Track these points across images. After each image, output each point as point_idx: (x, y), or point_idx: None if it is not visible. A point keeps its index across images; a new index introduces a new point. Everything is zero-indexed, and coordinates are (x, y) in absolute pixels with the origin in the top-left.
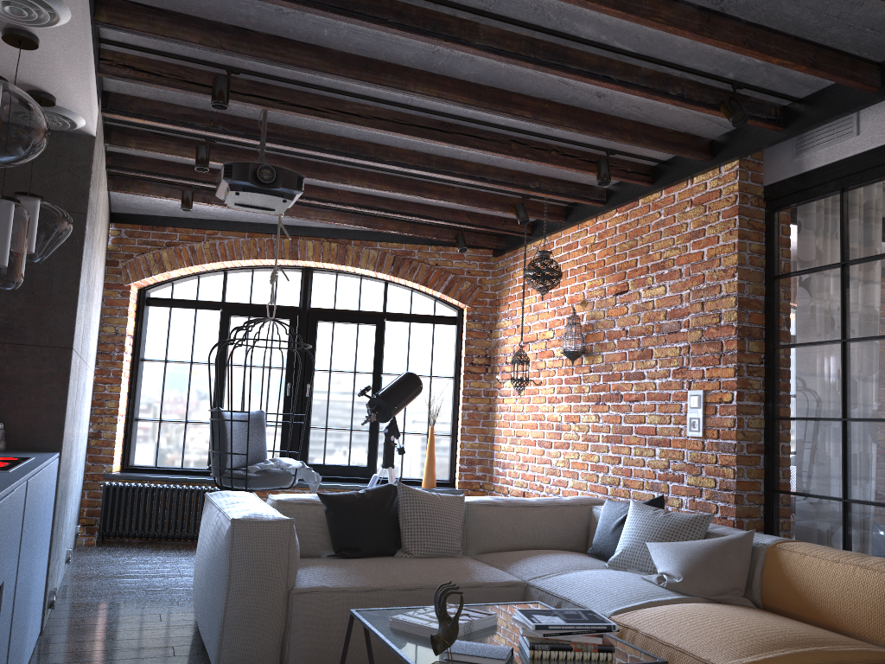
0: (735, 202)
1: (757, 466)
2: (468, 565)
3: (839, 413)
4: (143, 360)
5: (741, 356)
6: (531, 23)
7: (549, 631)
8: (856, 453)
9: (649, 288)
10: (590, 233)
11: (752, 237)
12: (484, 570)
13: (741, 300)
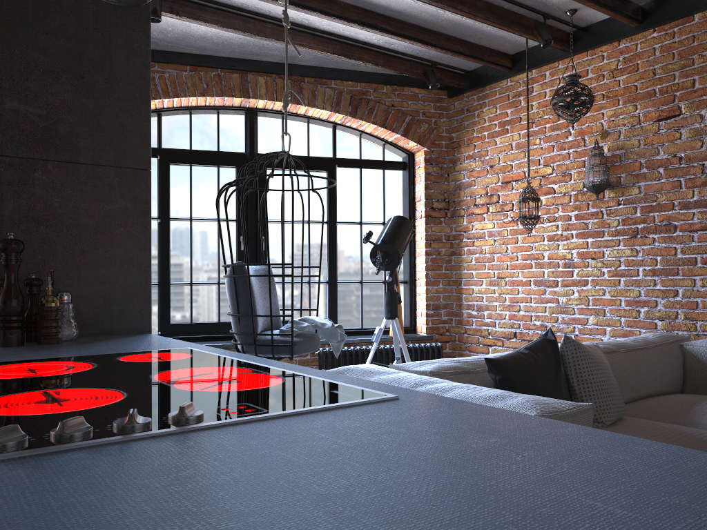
0: None
1: None
2: (675, 429)
3: None
4: None
5: None
6: None
7: None
8: None
9: None
10: (609, 59)
11: None
12: (700, 433)
13: None
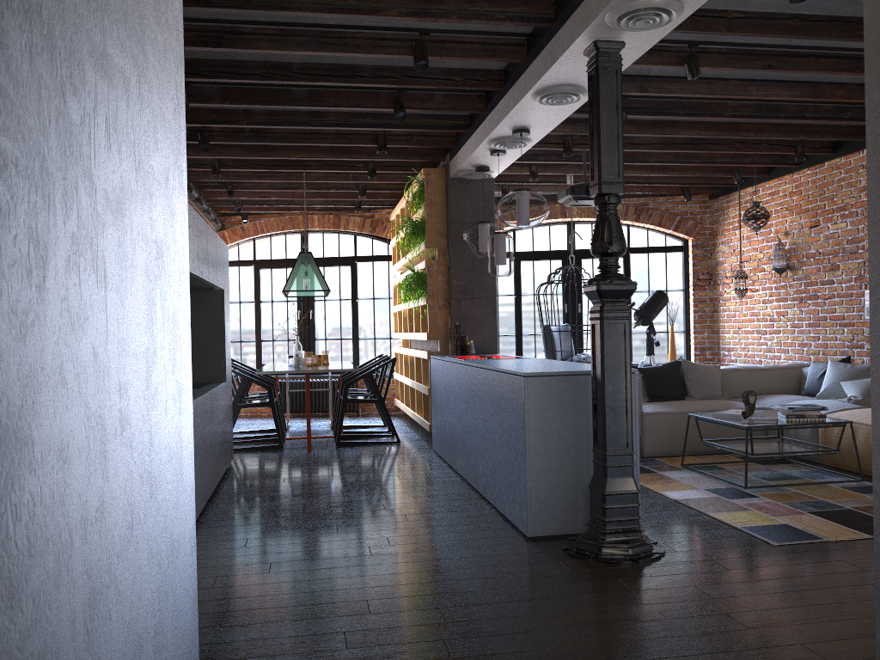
0: None
1: None
2: (730, 402)
3: None
4: None
5: None
6: (757, 99)
7: (794, 409)
8: None
9: (835, 223)
10: (788, 184)
11: None
12: (740, 403)
13: None
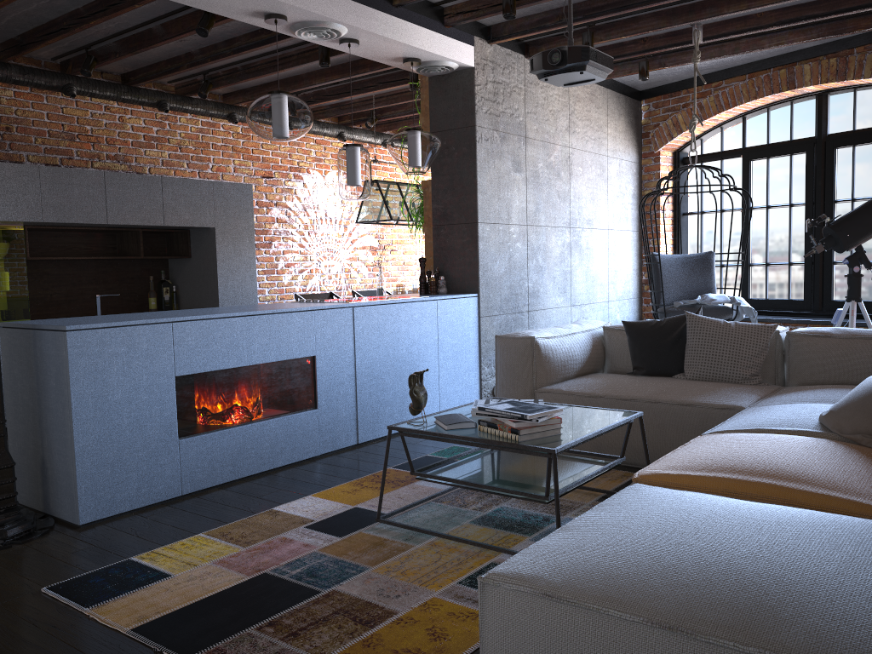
0: None
1: None
2: (720, 389)
3: None
4: (683, 215)
5: None
6: None
7: (483, 412)
8: None
9: None
10: None
11: None
12: (726, 394)
13: None
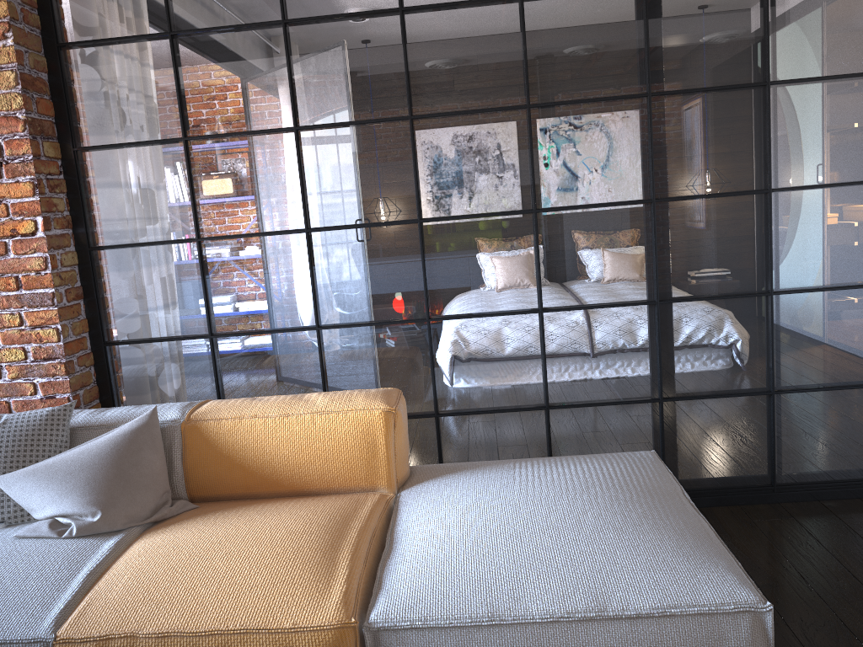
0: None
1: (80, 317)
2: None
3: (191, 233)
4: None
5: (39, 164)
6: None
7: None
8: (219, 279)
9: None
10: None
11: None
12: None
13: (24, 77)
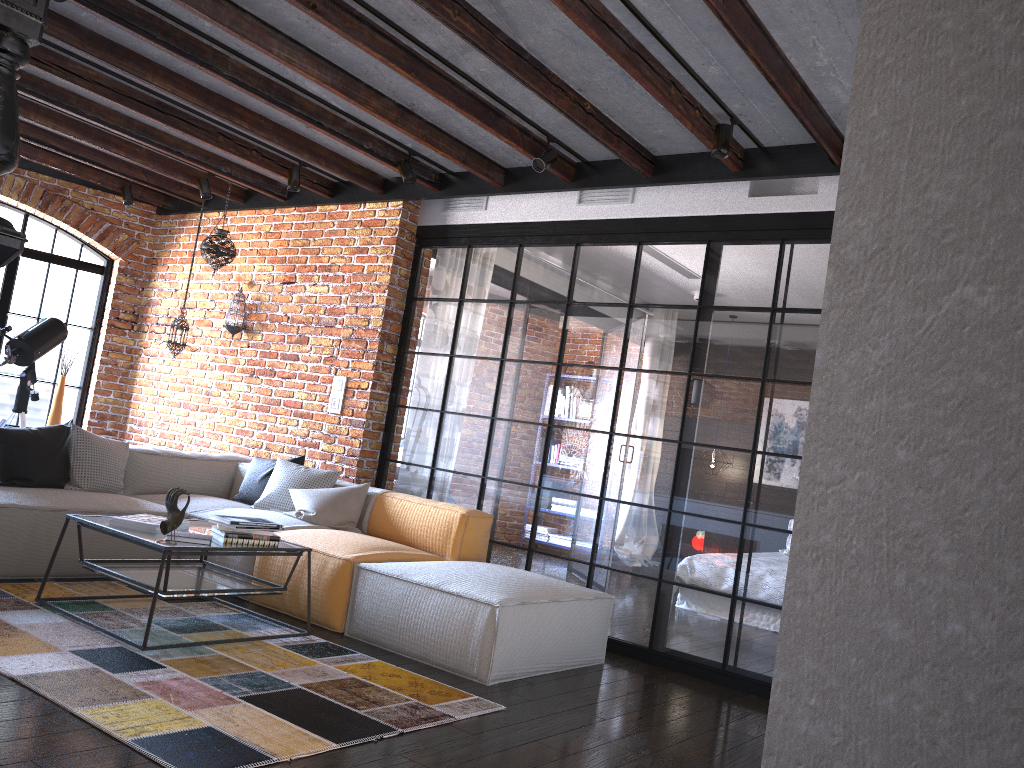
0: (395, 234)
1: (377, 440)
2: (136, 499)
3: (440, 407)
4: None
5: (379, 355)
6: (272, 71)
7: (239, 525)
8: (445, 436)
9: (315, 285)
10: (267, 222)
11: (403, 264)
12: (150, 503)
13: (387, 312)
